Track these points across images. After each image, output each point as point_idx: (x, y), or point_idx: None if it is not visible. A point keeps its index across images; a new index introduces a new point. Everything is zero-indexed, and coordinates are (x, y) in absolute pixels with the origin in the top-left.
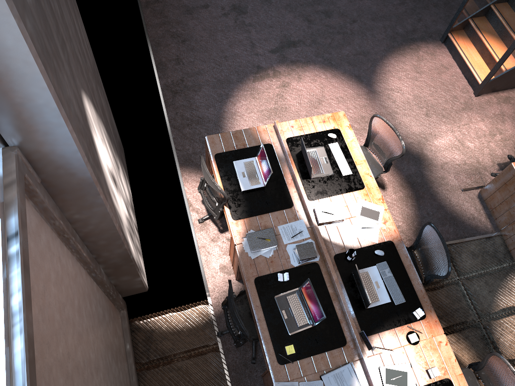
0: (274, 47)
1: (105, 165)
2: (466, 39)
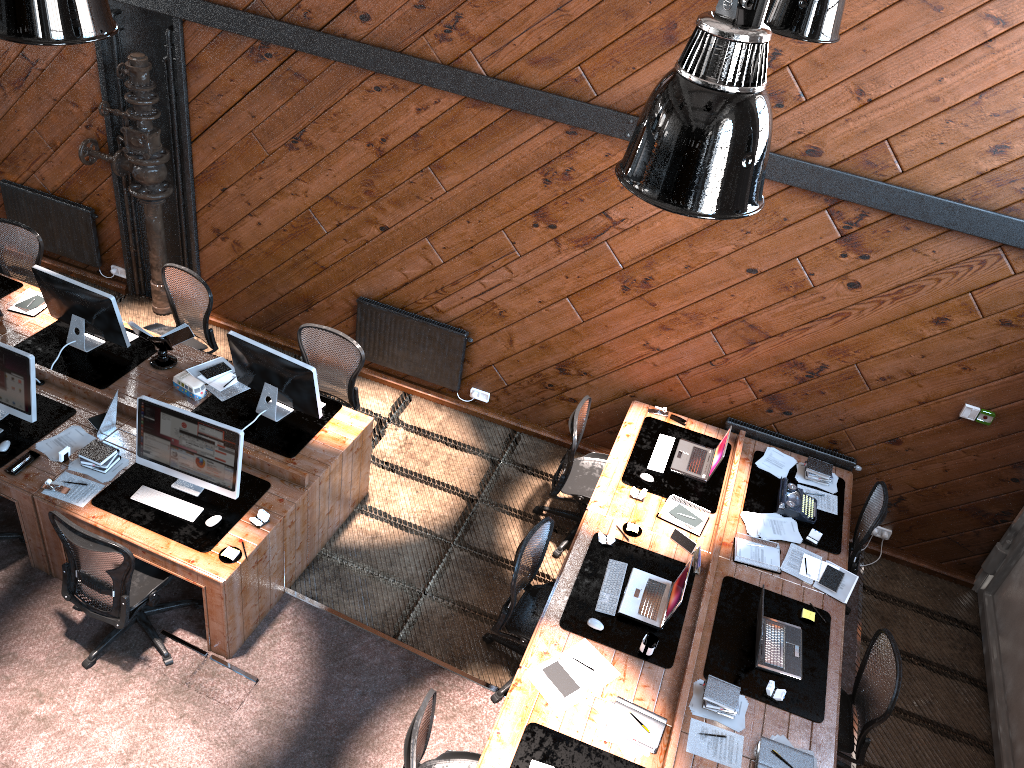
0: None
1: None
2: None
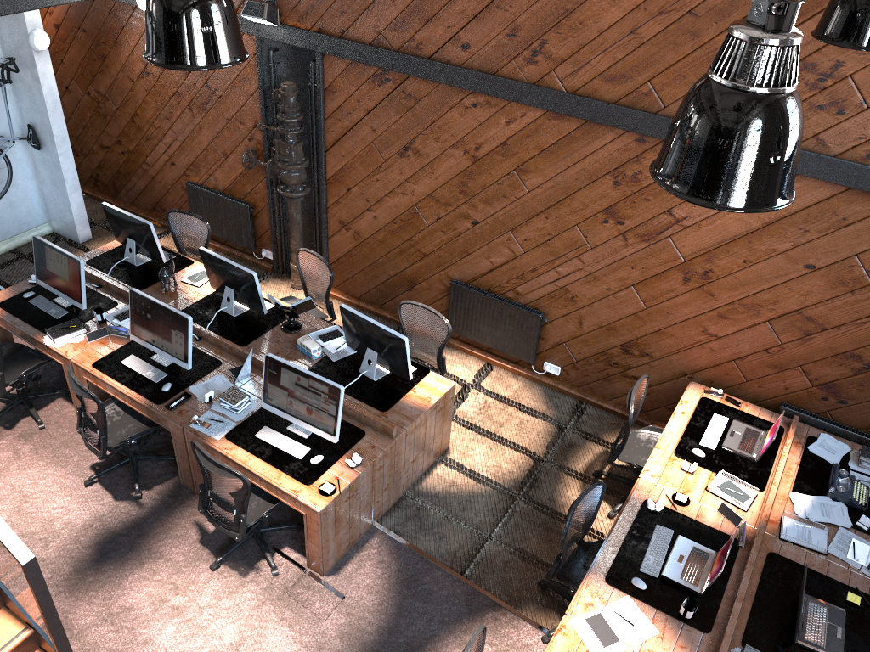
0: None
1: None
2: None
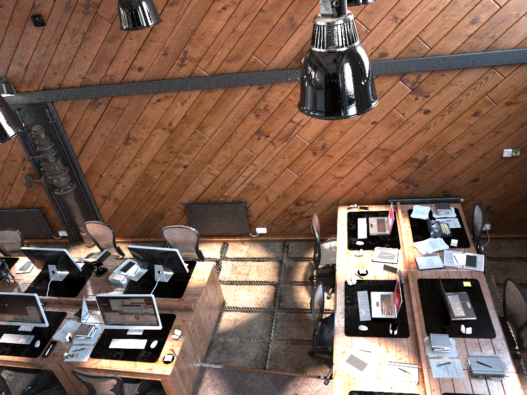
0: None
1: None
2: None
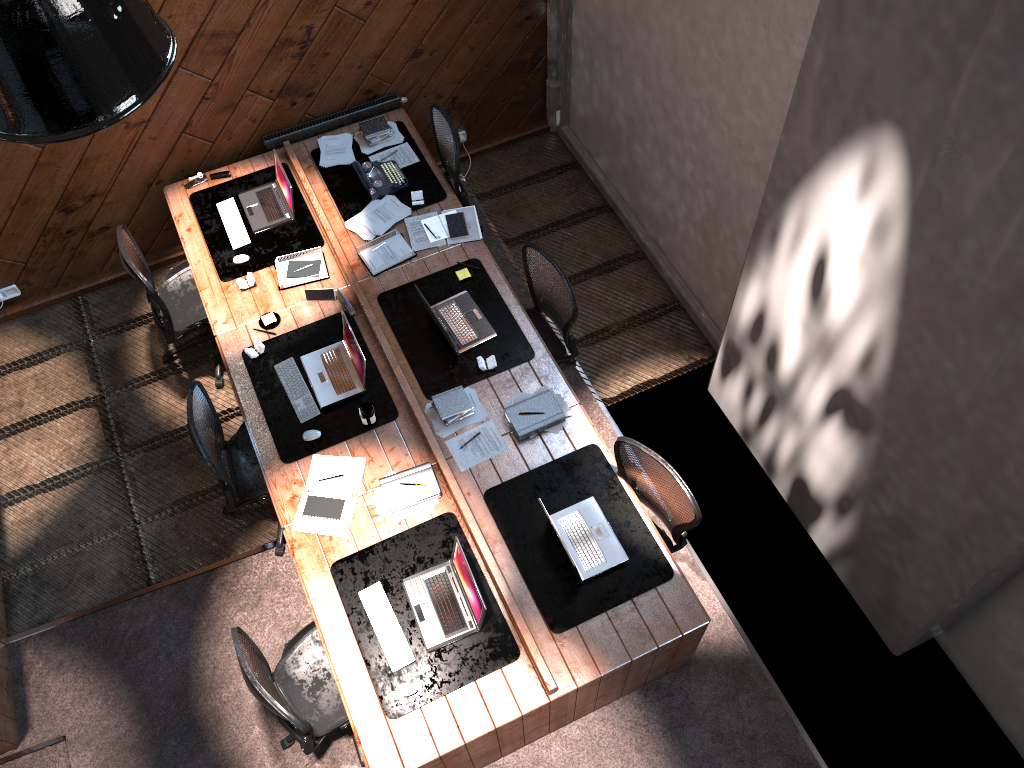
0: None
1: (828, 225)
2: None
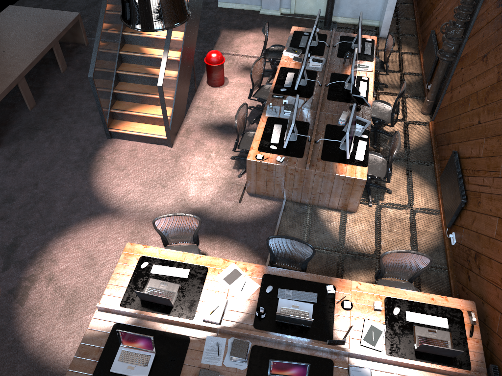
0: (3, 264)
1: None
2: (123, 122)
